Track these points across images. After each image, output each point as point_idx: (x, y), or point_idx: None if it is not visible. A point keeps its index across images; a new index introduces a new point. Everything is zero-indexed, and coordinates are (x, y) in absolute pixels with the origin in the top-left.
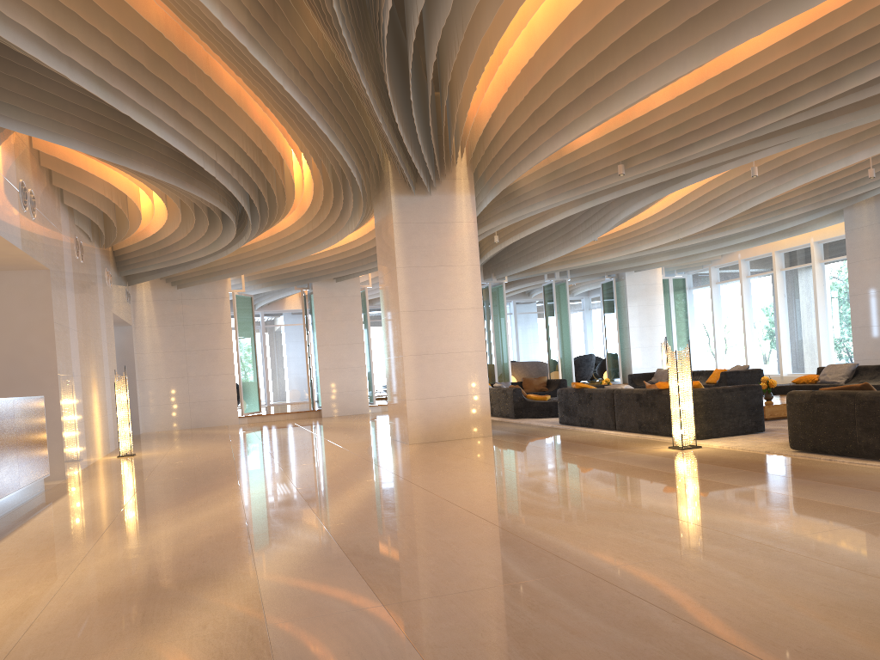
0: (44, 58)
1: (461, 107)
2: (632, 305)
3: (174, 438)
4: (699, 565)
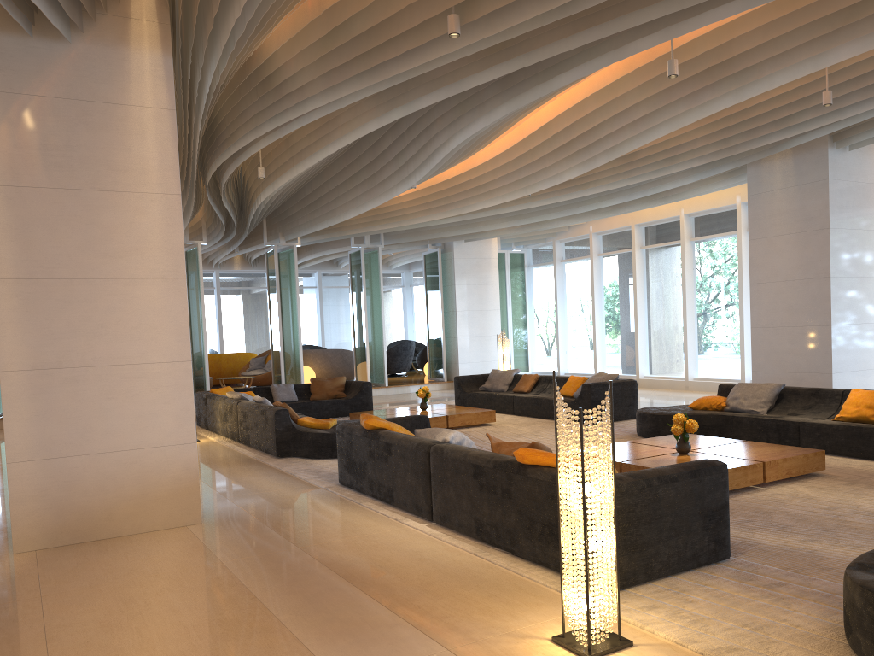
0: None
1: None
2: (460, 283)
3: None
4: None
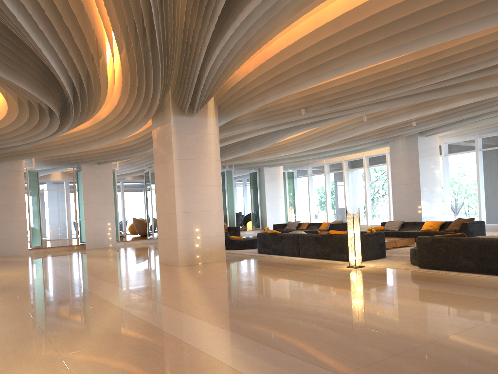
0: (6, 1)
1: None
2: (267, 185)
3: None
4: (481, 336)
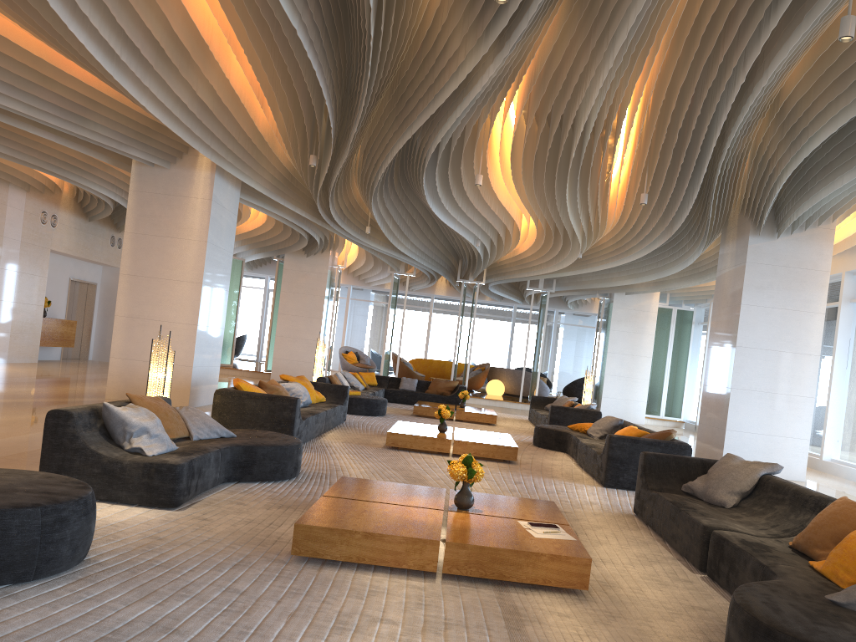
0: None
1: None
2: (615, 329)
3: (89, 367)
4: None
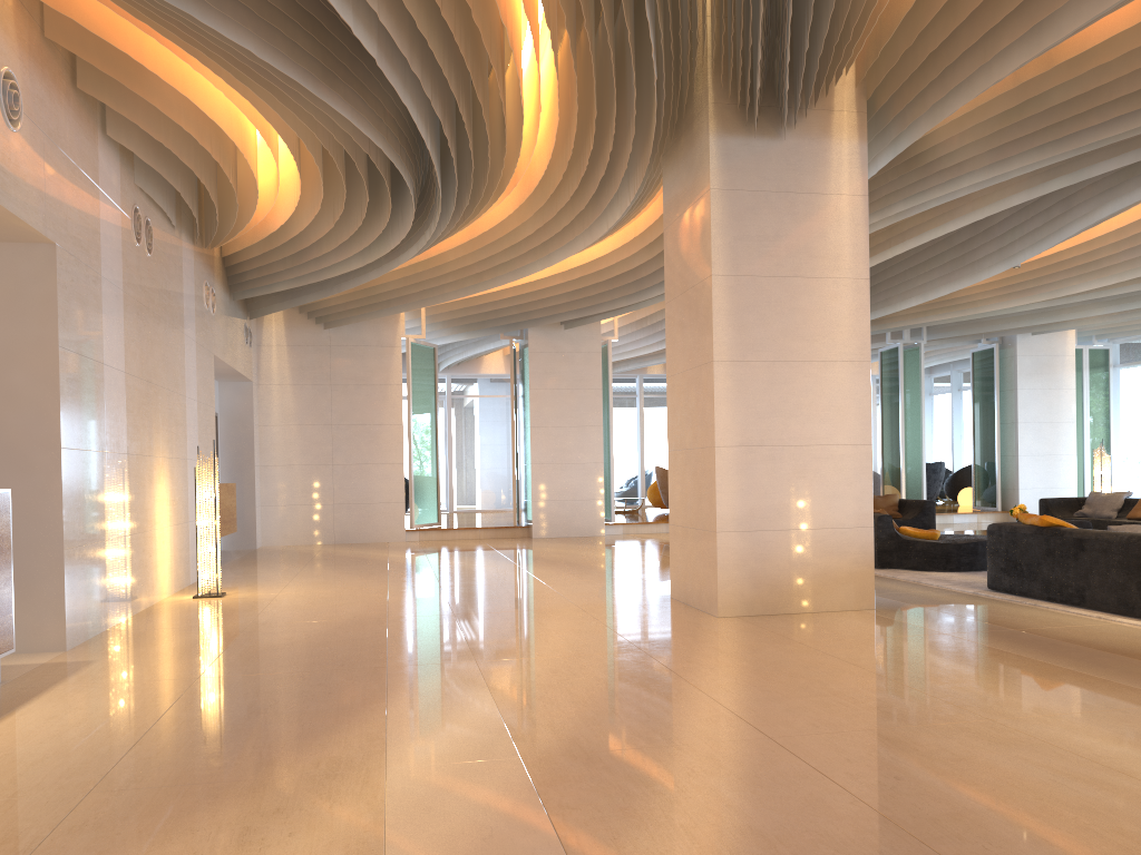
0: None
1: None
2: (1024, 387)
3: (302, 562)
4: None
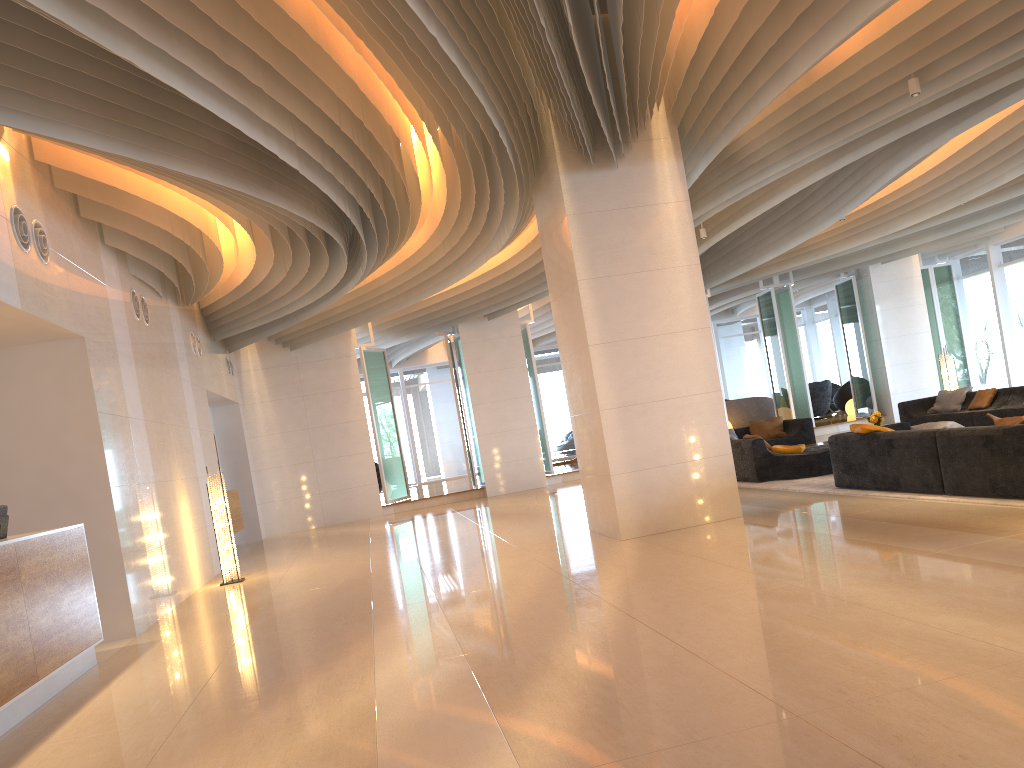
0: None
1: (661, 12)
2: (882, 309)
3: (301, 545)
4: None
